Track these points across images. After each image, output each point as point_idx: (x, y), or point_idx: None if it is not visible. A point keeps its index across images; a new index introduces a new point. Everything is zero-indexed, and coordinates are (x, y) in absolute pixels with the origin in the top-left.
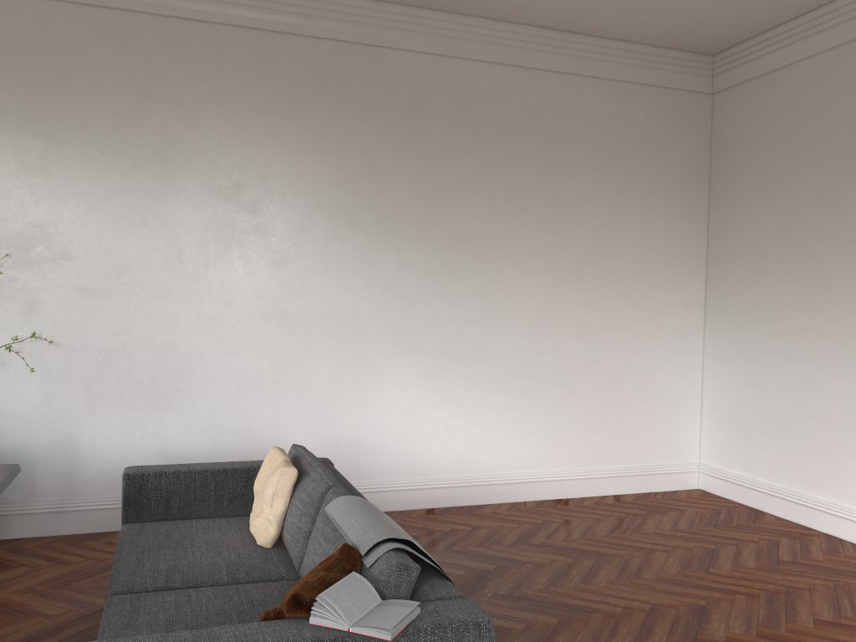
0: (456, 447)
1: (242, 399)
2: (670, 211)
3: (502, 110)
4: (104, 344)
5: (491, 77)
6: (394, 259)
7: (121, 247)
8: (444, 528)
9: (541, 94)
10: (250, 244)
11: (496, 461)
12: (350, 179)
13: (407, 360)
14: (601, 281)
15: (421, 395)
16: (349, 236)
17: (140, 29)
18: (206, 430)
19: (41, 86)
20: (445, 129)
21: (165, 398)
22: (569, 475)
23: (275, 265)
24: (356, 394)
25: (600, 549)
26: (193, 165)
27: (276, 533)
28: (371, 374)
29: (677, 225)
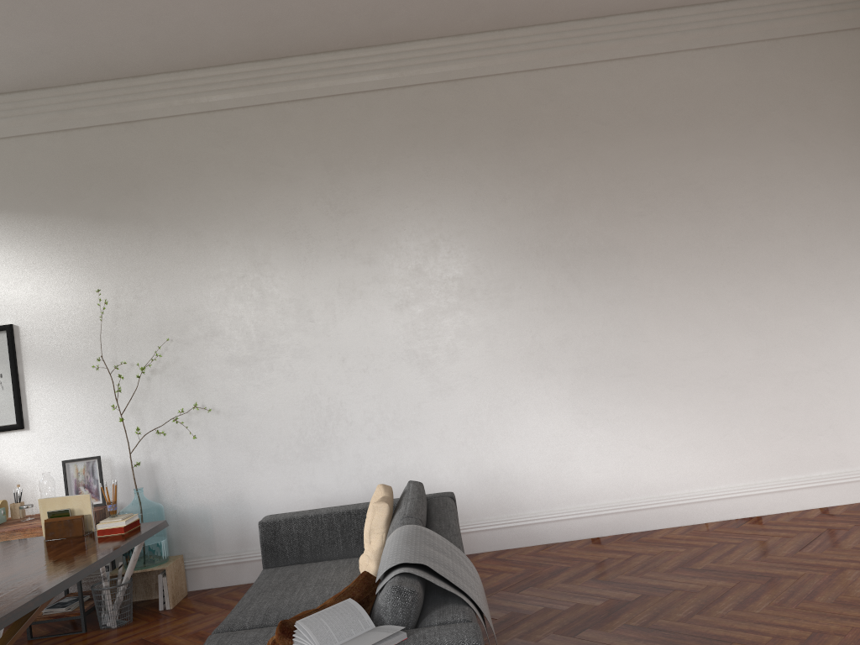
0: (614, 470)
1: (384, 442)
2: (836, 171)
3: (608, 108)
4: (256, 406)
5: (590, 77)
6: (515, 283)
7: (259, 317)
8: (600, 558)
9: (650, 80)
10: (371, 294)
11: (664, 480)
12: (458, 213)
13: (545, 384)
14: (759, 265)
15: (566, 419)
16: (465, 268)
17: (250, 121)
18: (355, 476)
19: (177, 190)
20: (548, 143)
21: (314, 449)
22: (757, 489)
23: (397, 309)
24: (496, 425)
25: (774, 571)
26: (310, 230)
27: (376, 569)
28: (509, 402)
29: (848, 185)
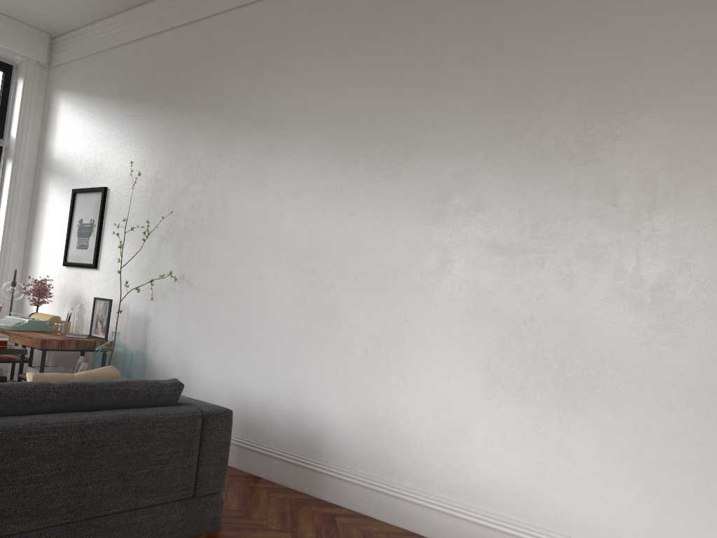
0: (516, 472)
1: (292, 350)
2: None
3: None
4: (213, 286)
5: None
6: (452, 194)
7: (232, 202)
8: None
9: None
10: (315, 190)
11: (585, 517)
12: (412, 103)
13: (457, 329)
14: None
15: (472, 381)
16: (404, 170)
17: (264, 13)
18: (263, 376)
19: (207, 81)
20: (533, 8)
21: (241, 339)
22: None
23: (333, 210)
24: (394, 364)
25: None
26: (283, 120)
27: None
28: (413, 341)
29: None
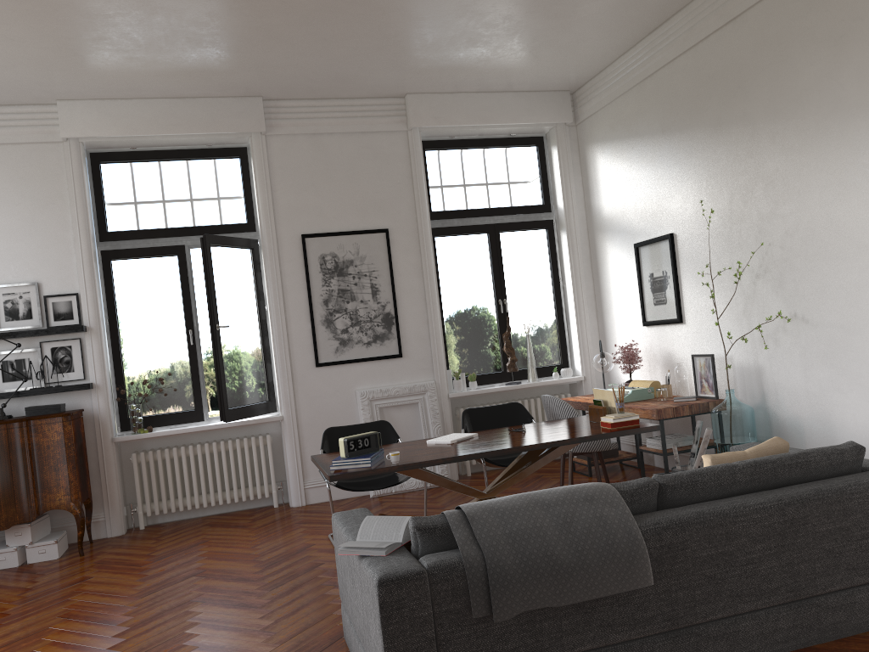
0: None
1: None
2: None
3: None
4: (839, 319)
5: None
6: None
7: (841, 214)
8: None
9: None
10: None
11: None
12: None
13: None
14: None
15: None
16: None
17: None
18: None
19: (770, 81)
20: None
21: None
22: None
23: None
24: None
25: None
26: None
27: None
28: None
29: None
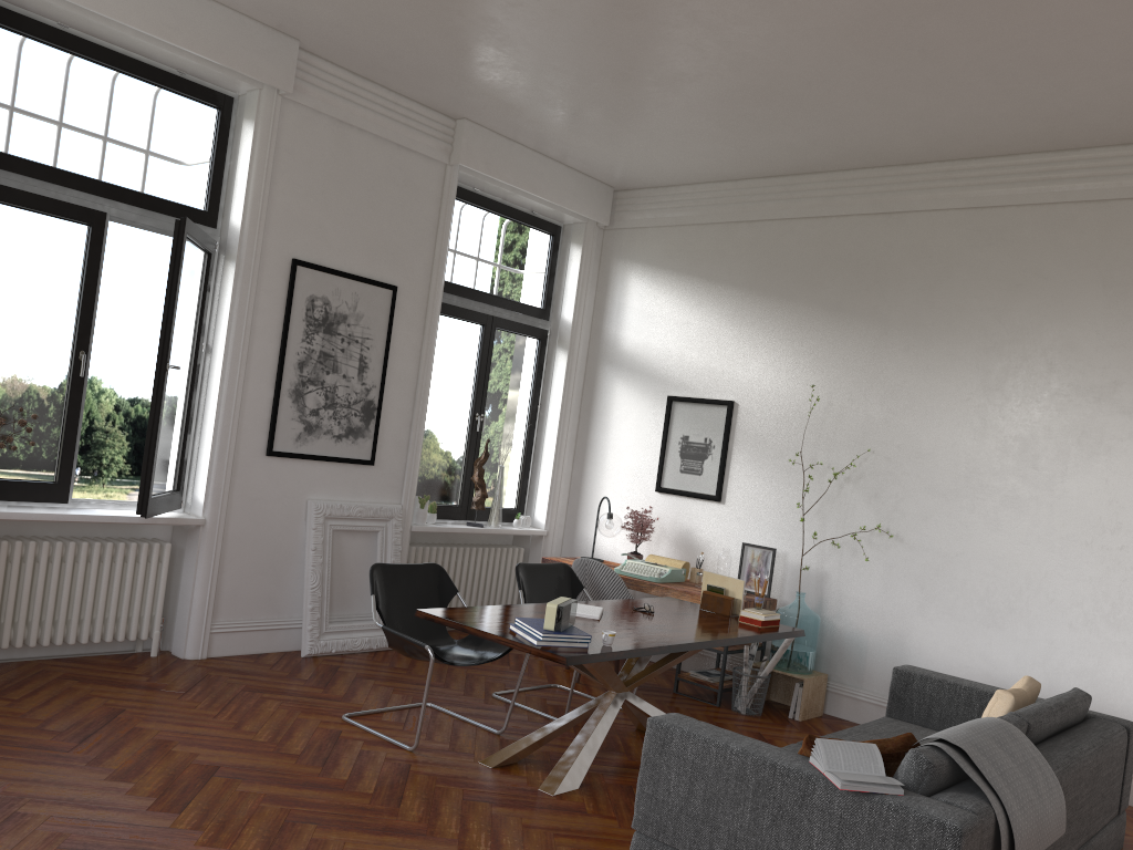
0: None
1: (1088, 637)
2: None
3: None
4: (943, 547)
5: None
6: None
7: (973, 449)
8: None
9: None
10: (1121, 452)
11: None
12: None
13: None
14: None
15: None
16: None
17: (1021, 222)
18: (1039, 663)
19: (919, 292)
20: None
21: (997, 616)
22: None
23: None
24: None
25: None
26: (1061, 360)
27: None
28: None
29: None
